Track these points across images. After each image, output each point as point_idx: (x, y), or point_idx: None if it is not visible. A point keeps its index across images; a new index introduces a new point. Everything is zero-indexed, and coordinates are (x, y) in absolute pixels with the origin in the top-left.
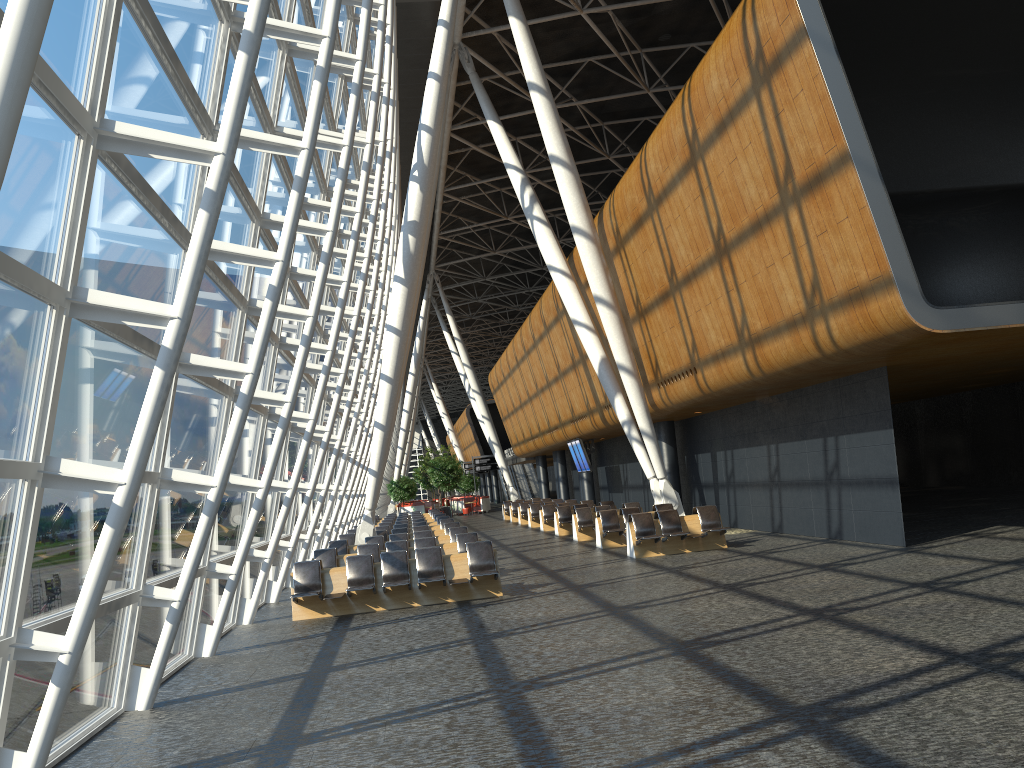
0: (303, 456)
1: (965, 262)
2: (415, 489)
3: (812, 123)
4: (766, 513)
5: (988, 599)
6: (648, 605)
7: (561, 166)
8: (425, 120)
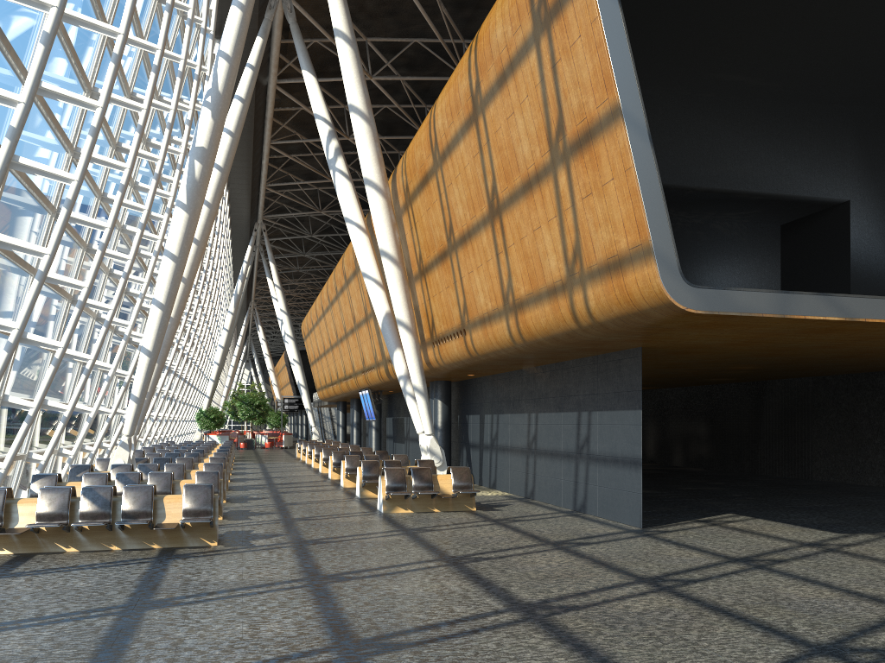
0: (1, 369)
1: (724, 263)
2: (221, 420)
3: (587, 74)
4: (521, 478)
5: (715, 610)
6: (356, 577)
7: (359, 117)
8: (224, 47)
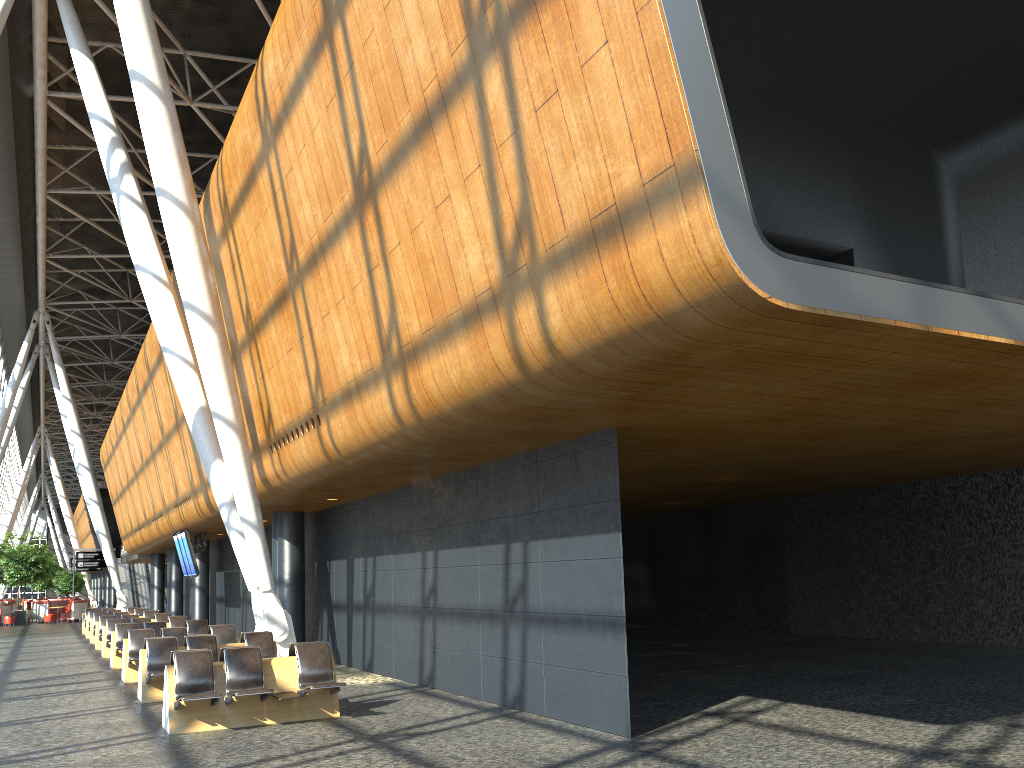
0: None
1: None
2: None
3: None
4: (413, 655)
5: None
6: None
7: (147, 89)
8: None
